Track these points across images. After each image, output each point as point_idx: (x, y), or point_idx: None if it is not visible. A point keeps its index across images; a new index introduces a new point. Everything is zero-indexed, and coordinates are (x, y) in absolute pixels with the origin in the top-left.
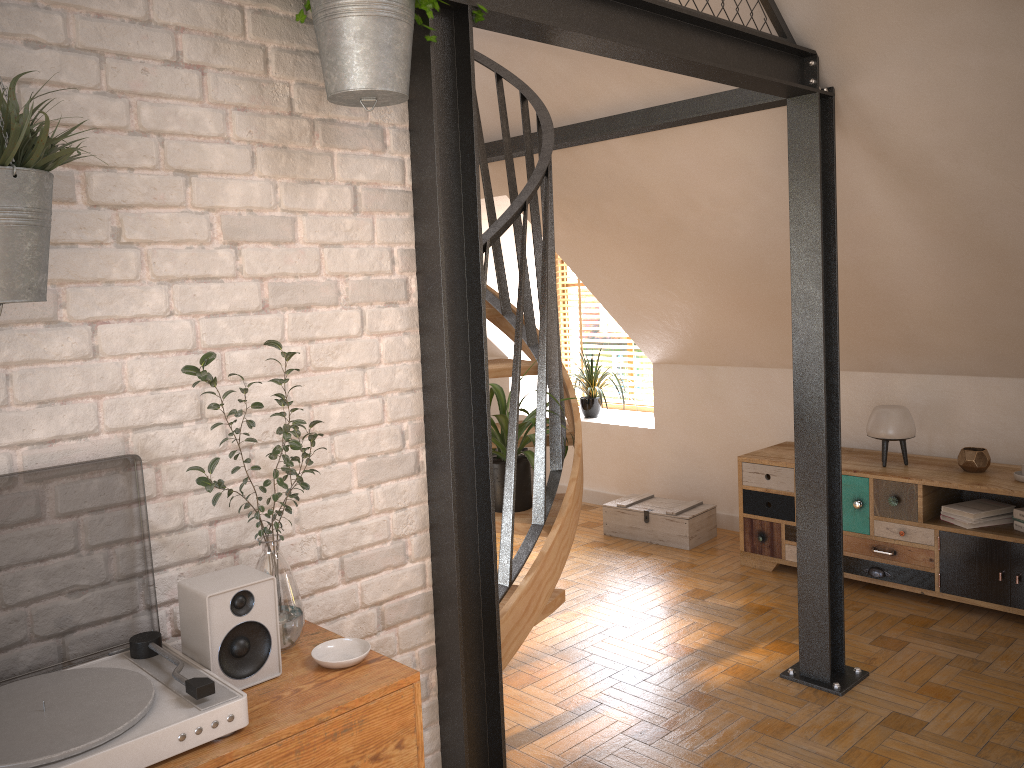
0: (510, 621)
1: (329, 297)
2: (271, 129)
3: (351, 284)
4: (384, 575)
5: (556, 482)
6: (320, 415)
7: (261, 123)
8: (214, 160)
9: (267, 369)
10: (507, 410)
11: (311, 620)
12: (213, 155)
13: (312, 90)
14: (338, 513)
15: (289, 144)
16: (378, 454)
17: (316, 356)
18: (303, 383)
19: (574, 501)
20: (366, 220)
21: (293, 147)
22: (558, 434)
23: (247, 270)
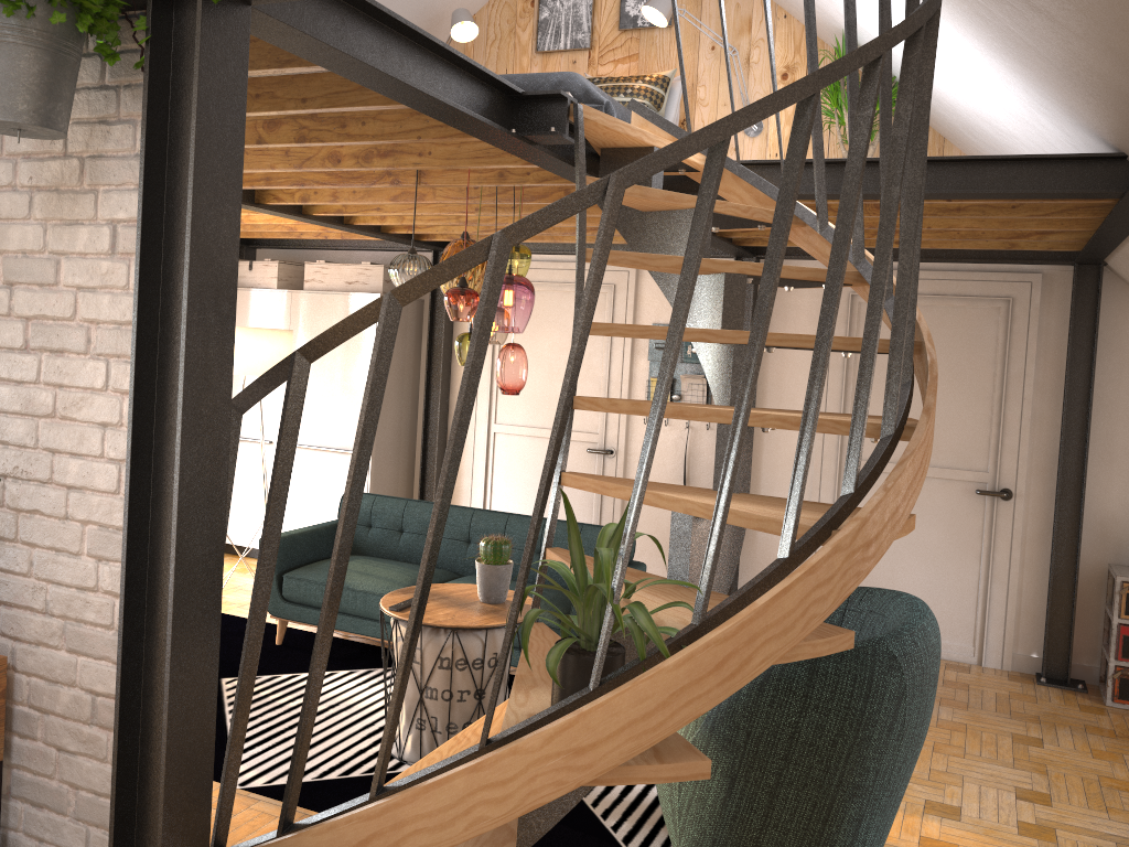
0: (327, 841)
1: (79, 344)
2: (47, 172)
3: (101, 332)
4: (102, 665)
5: (563, 704)
6: (60, 465)
7: (40, 168)
8: (3, 207)
9: (23, 407)
10: (582, 567)
11: (34, 670)
12: (3, 203)
13: (85, 127)
14: (66, 574)
15: (61, 186)
16: (110, 527)
17: (63, 403)
18: (50, 428)
19: (556, 745)
20: (122, 262)
21: (65, 188)
22: (605, 630)
23: (17, 310)
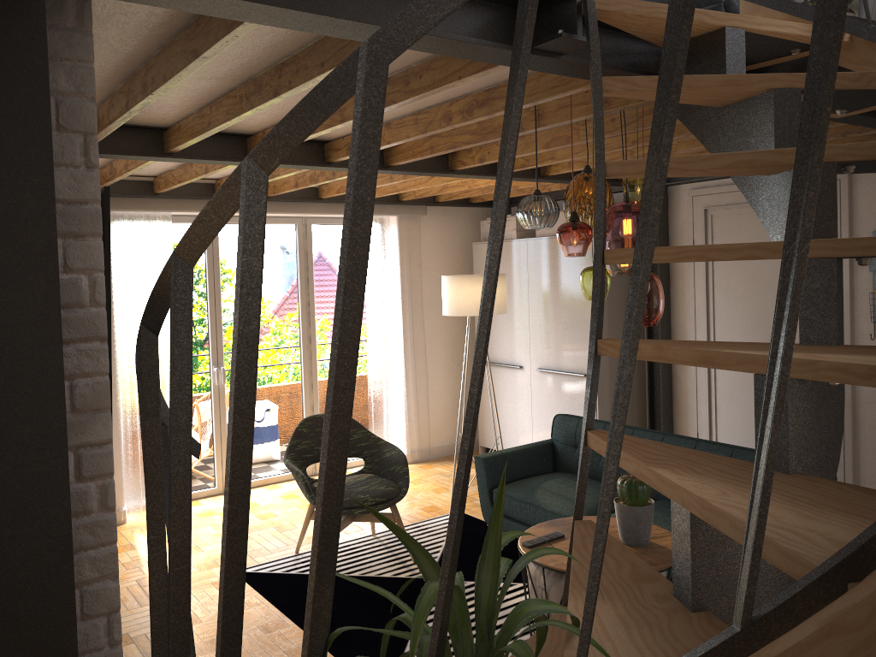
0: None
1: None
2: None
3: None
4: None
5: None
6: None
7: None
8: None
9: None
10: None
11: None
12: None
13: None
14: None
15: None
16: None
17: None
18: None
19: None
20: None
21: None
22: None
23: None
